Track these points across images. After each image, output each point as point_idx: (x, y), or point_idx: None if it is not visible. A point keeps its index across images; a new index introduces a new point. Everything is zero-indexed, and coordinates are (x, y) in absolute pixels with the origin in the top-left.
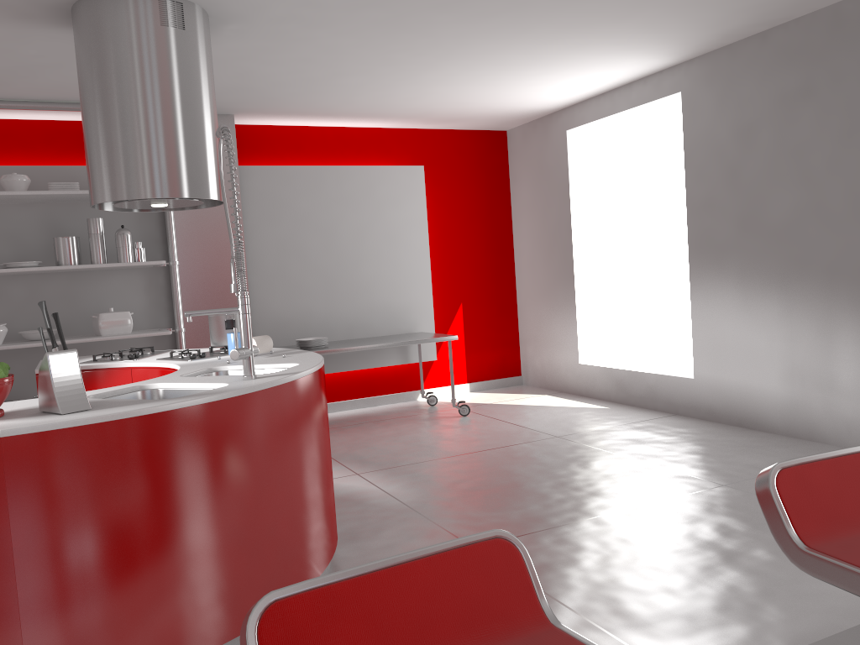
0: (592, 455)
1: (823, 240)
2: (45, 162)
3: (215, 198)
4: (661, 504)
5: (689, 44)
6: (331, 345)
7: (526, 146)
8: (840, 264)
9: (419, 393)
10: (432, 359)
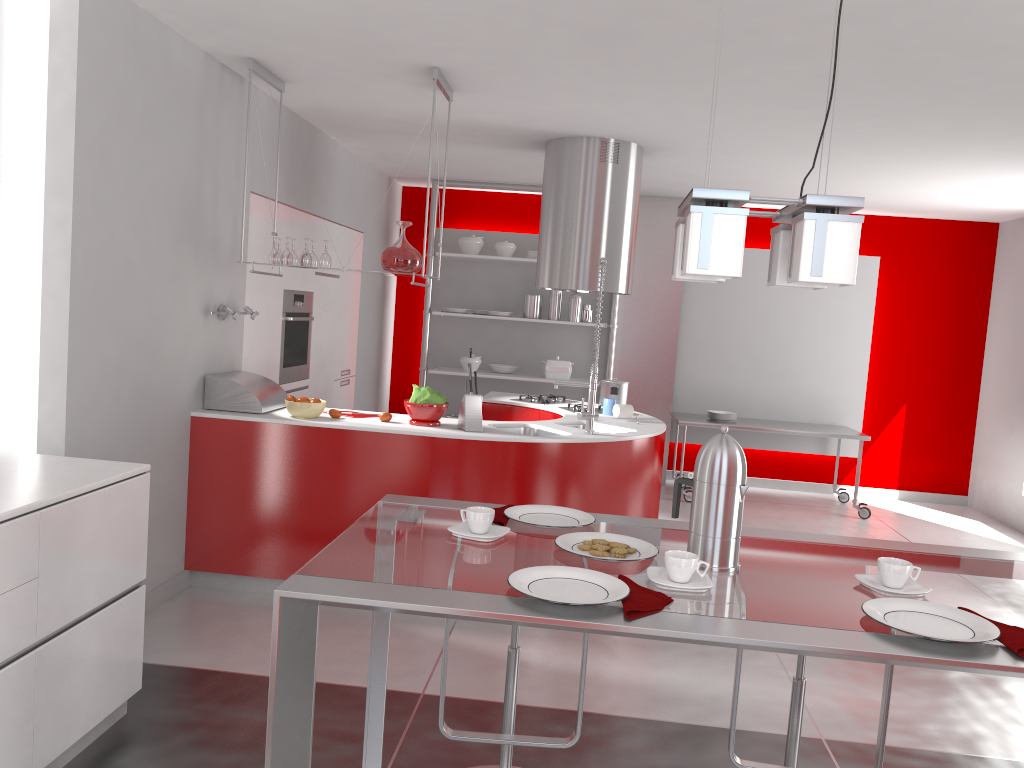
0: None
1: None
2: (533, 229)
3: (620, 292)
4: None
5: None
6: (739, 421)
7: (1013, 244)
8: None
9: (837, 488)
10: (854, 456)
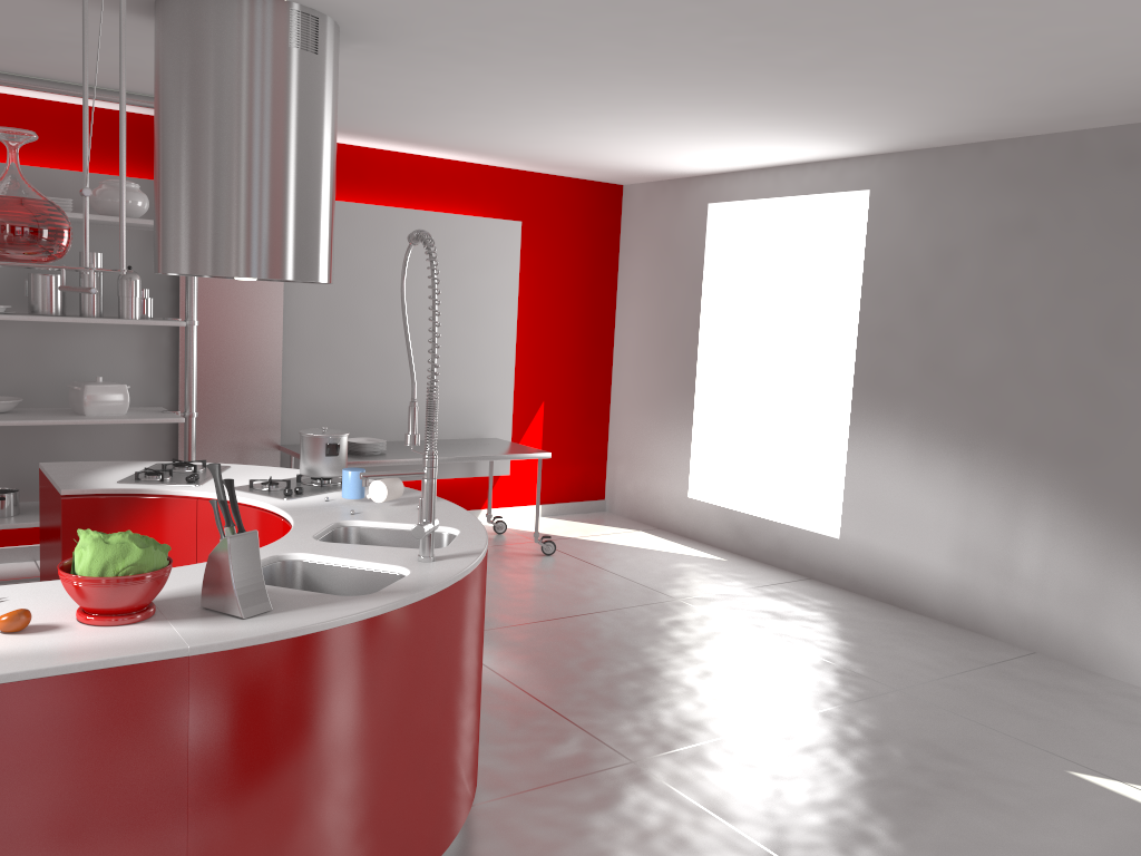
0: (730, 632)
1: (1024, 404)
2: None
3: (328, 281)
4: (834, 712)
5: (896, 140)
6: (388, 451)
7: (648, 211)
8: (1040, 435)
9: (479, 514)
10: (504, 474)
